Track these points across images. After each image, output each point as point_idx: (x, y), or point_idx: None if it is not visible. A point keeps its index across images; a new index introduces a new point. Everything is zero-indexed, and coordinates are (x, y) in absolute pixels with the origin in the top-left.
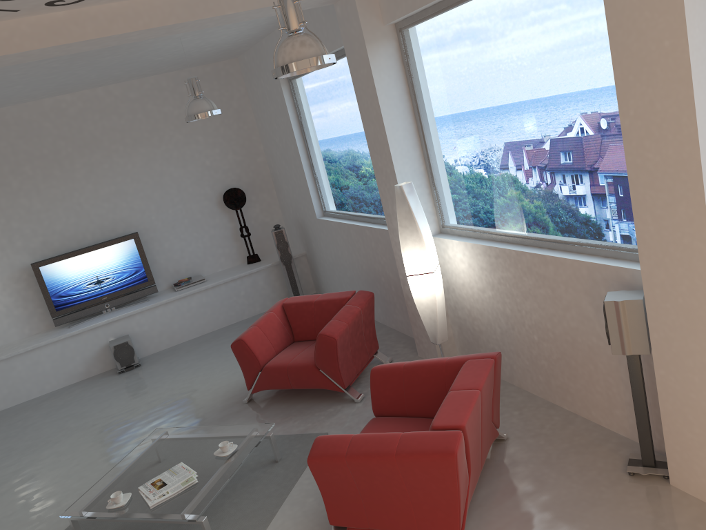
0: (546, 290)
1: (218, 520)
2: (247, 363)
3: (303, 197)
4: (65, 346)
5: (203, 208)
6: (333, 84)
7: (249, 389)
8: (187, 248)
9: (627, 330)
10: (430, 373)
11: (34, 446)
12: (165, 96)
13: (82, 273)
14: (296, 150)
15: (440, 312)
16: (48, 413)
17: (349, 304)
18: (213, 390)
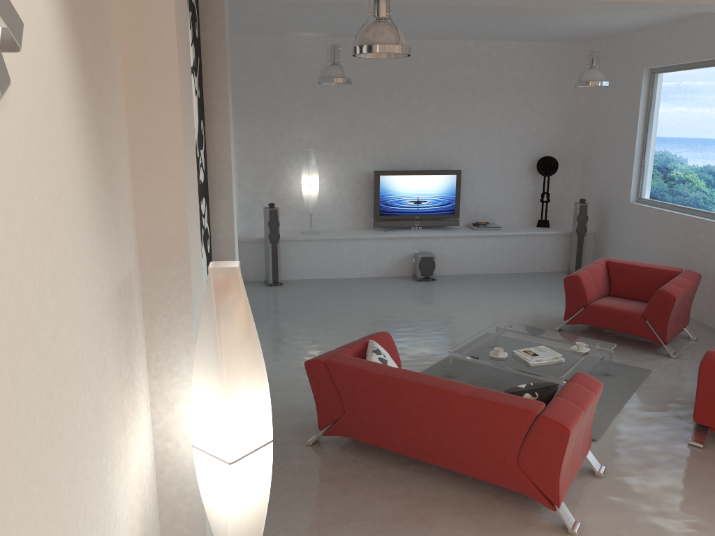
0: None
1: None
2: (575, 297)
3: (619, 181)
4: (381, 245)
5: (515, 166)
6: (713, 85)
7: (565, 320)
8: (491, 197)
9: None
10: None
11: (367, 309)
12: (519, 62)
13: (408, 191)
14: (633, 137)
15: None
16: (366, 291)
17: (682, 277)
18: (518, 314)
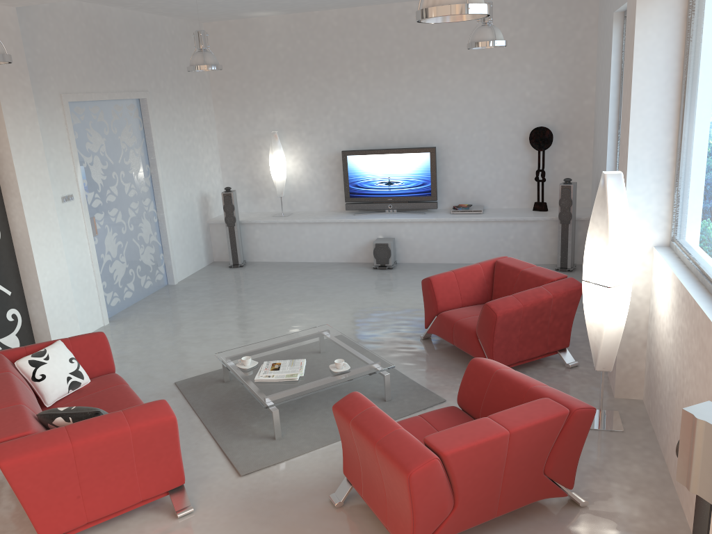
0: (702, 365)
1: (302, 419)
2: (428, 303)
3: (603, 156)
4: (343, 229)
5: (507, 140)
6: None
7: (425, 328)
8: (479, 176)
9: (699, 461)
10: (512, 390)
11: (274, 298)
12: (505, 16)
13: (378, 171)
14: (608, 101)
15: (610, 336)
16: (305, 278)
17: (544, 287)
18: (413, 315)
